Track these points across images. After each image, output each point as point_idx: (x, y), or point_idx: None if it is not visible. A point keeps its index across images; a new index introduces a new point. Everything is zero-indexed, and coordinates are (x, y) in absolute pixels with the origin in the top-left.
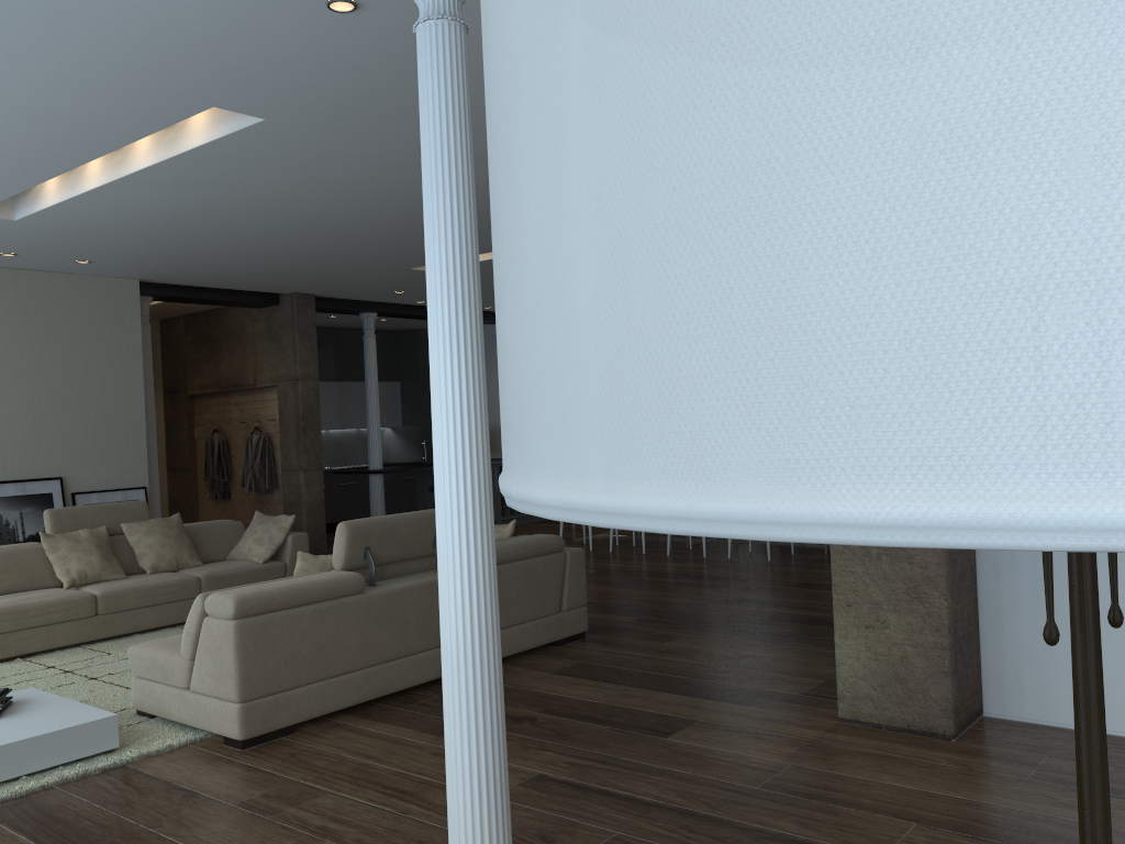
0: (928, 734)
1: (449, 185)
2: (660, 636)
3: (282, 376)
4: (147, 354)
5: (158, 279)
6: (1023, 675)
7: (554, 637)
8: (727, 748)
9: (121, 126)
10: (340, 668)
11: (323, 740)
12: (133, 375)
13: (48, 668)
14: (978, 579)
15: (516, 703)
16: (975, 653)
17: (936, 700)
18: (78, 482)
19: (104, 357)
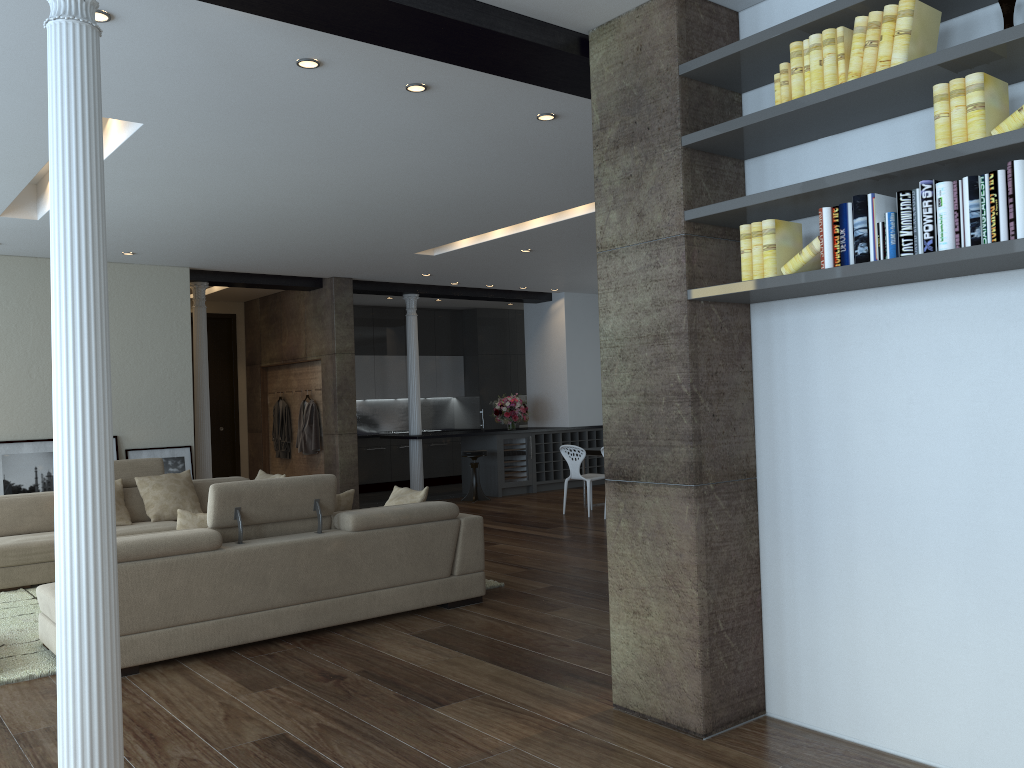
0: (683, 730)
1: (63, 174)
2: (550, 605)
3: (324, 350)
4: (202, 331)
5: (206, 267)
6: (800, 675)
7: (442, 600)
8: (476, 725)
9: (34, 136)
10: (189, 617)
11: (152, 681)
12: (182, 349)
13: (33, 599)
14: (762, 570)
15: (347, 662)
16: (752, 648)
17: (689, 695)
18: (131, 441)
19: (157, 334)
